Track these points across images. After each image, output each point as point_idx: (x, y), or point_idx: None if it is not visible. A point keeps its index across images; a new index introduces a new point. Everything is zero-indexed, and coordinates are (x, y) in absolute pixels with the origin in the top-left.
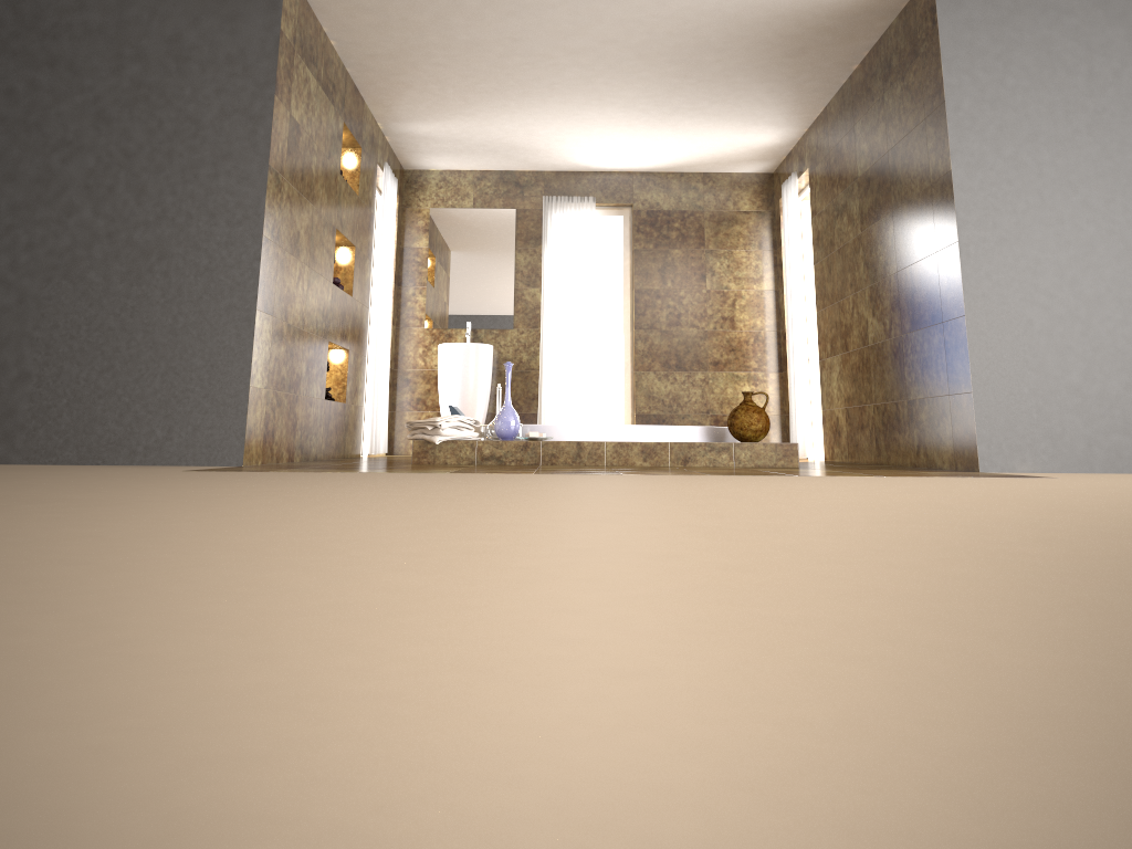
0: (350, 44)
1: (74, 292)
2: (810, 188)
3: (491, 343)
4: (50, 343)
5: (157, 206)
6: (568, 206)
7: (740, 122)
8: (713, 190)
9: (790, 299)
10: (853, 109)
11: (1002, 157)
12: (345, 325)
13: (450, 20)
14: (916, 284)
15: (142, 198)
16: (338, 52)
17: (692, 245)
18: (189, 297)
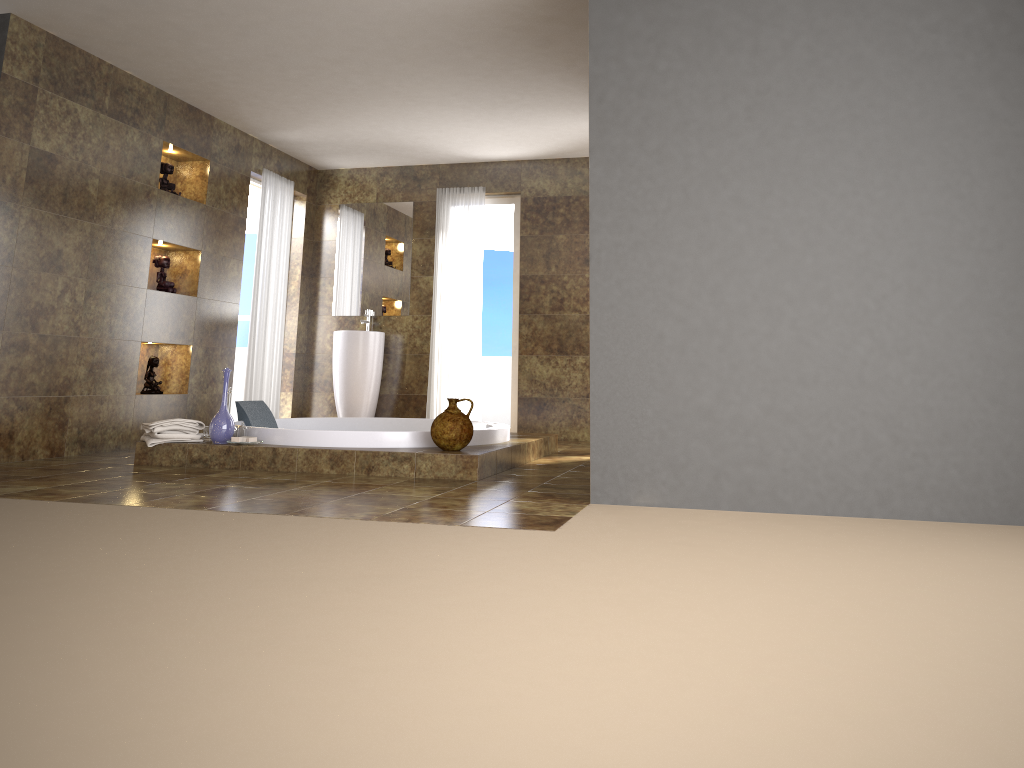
0: (144, 72)
1: None
2: None
3: (389, 328)
4: None
5: None
6: (460, 196)
7: (569, 110)
8: None
9: None
10: None
11: (645, 151)
12: (181, 324)
13: (198, 44)
14: None
15: None
16: (143, 79)
17: (576, 230)
18: None
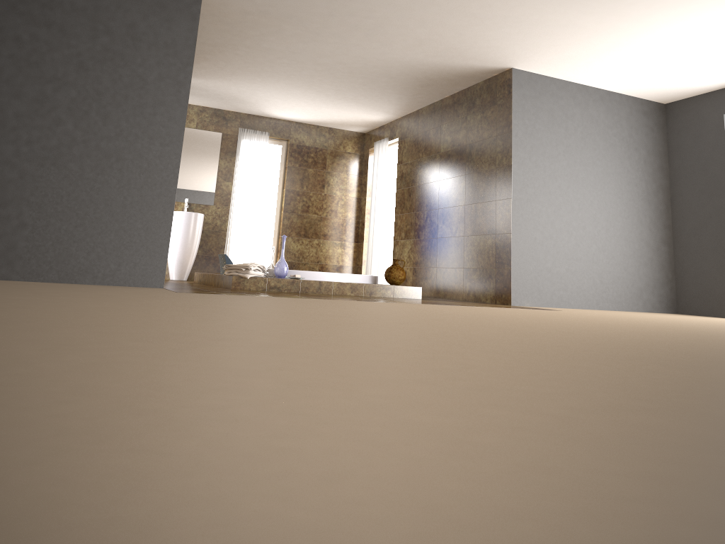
0: None
1: (59, 175)
2: (399, 149)
3: (199, 212)
4: (41, 205)
5: (116, 127)
6: (253, 135)
7: (371, 108)
8: (333, 138)
9: (375, 205)
10: (442, 117)
11: (531, 161)
12: None
13: (267, 37)
14: (479, 213)
15: (107, 121)
16: None
17: (319, 168)
18: (135, 186)
